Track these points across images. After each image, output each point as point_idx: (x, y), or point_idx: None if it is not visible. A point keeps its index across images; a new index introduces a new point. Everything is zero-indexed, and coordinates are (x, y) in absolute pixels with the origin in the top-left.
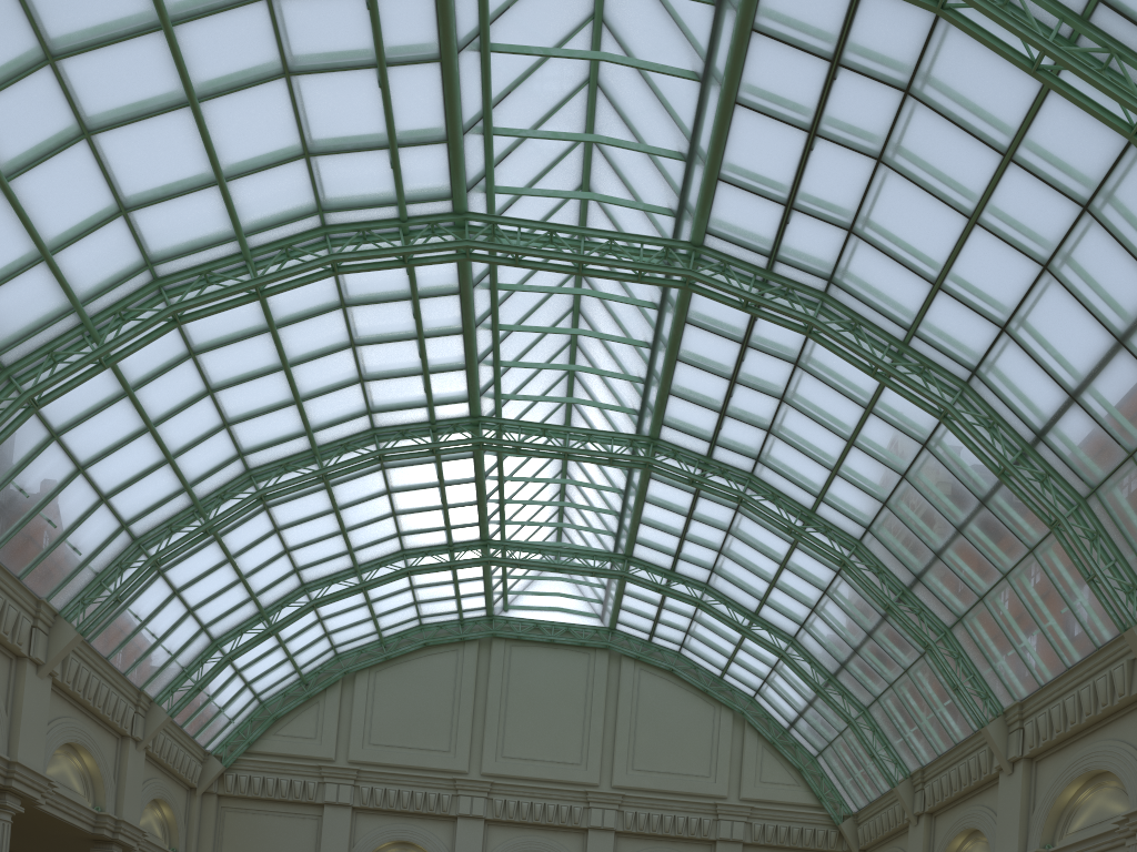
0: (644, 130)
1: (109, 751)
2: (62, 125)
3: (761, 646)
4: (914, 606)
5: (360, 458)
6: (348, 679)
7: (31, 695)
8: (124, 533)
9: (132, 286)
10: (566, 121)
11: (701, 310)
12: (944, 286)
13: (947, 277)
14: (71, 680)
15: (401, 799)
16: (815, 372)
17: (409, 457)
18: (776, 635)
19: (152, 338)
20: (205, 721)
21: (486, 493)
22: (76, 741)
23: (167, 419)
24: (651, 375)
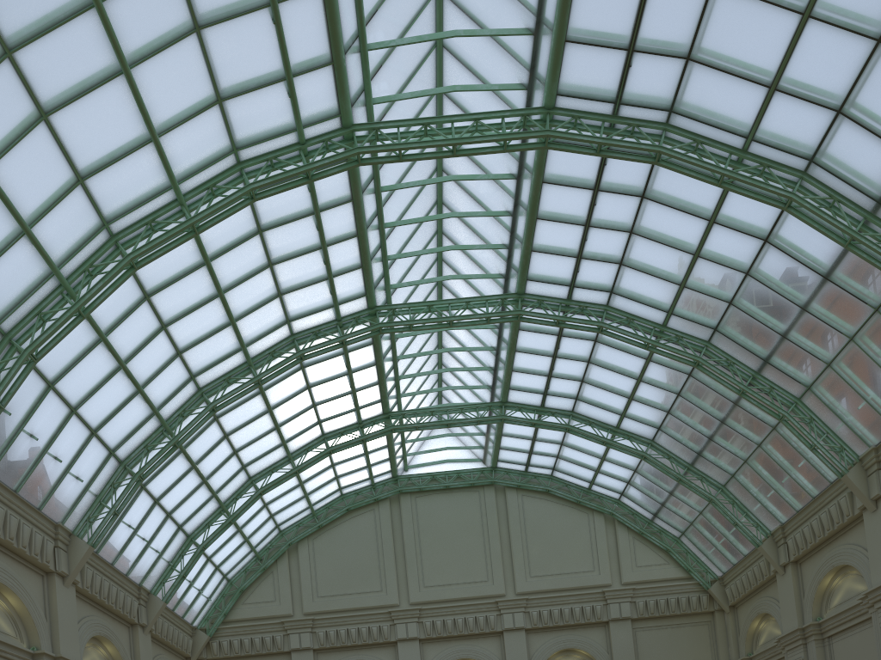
0: (491, 19)
1: (124, 638)
2: (24, 111)
3: (625, 453)
4: (764, 386)
5: (286, 361)
6: (292, 549)
7: (62, 601)
8: (112, 458)
9: (95, 246)
10: (421, 32)
11: (556, 167)
12: (780, 86)
13: (783, 77)
14: (89, 585)
15: (350, 635)
16: (661, 199)
17: (324, 352)
18: (637, 441)
19: (117, 285)
20: (190, 603)
21: (385, 372)
22: (99, 634)
23: (134, 356)
24: (514, 239)
